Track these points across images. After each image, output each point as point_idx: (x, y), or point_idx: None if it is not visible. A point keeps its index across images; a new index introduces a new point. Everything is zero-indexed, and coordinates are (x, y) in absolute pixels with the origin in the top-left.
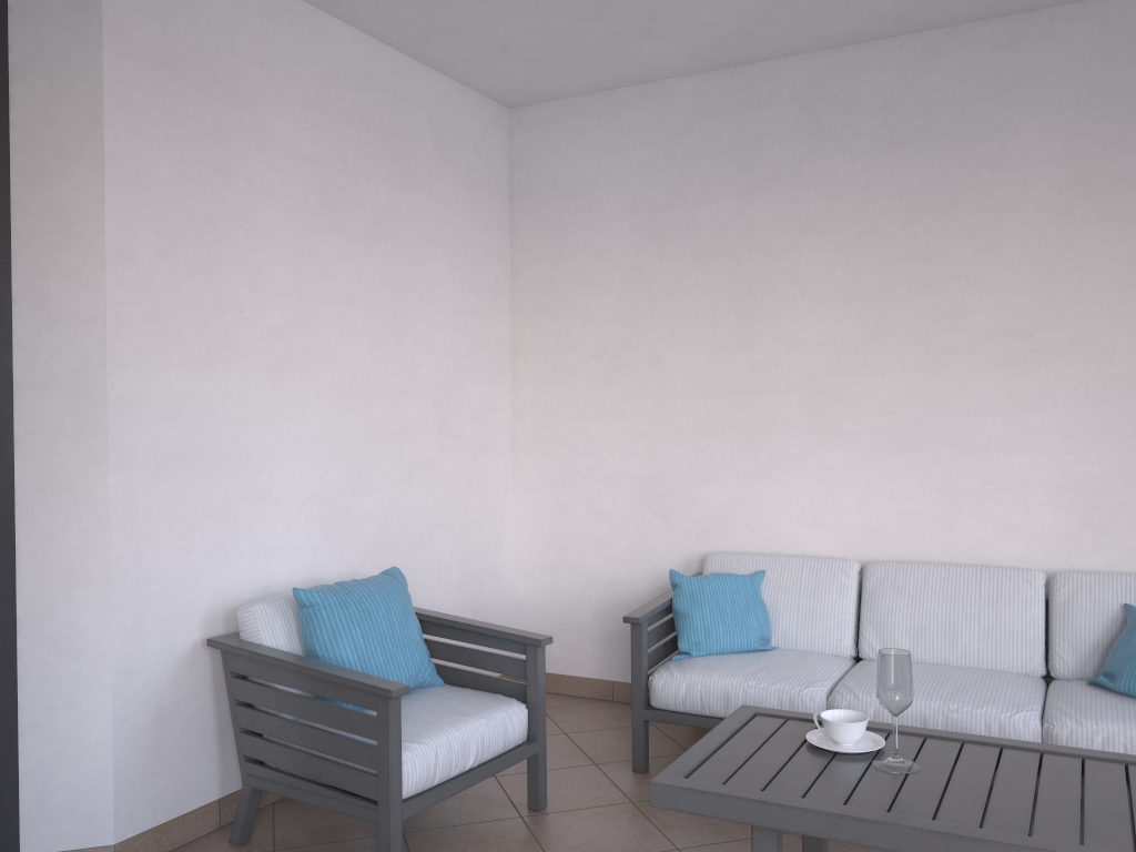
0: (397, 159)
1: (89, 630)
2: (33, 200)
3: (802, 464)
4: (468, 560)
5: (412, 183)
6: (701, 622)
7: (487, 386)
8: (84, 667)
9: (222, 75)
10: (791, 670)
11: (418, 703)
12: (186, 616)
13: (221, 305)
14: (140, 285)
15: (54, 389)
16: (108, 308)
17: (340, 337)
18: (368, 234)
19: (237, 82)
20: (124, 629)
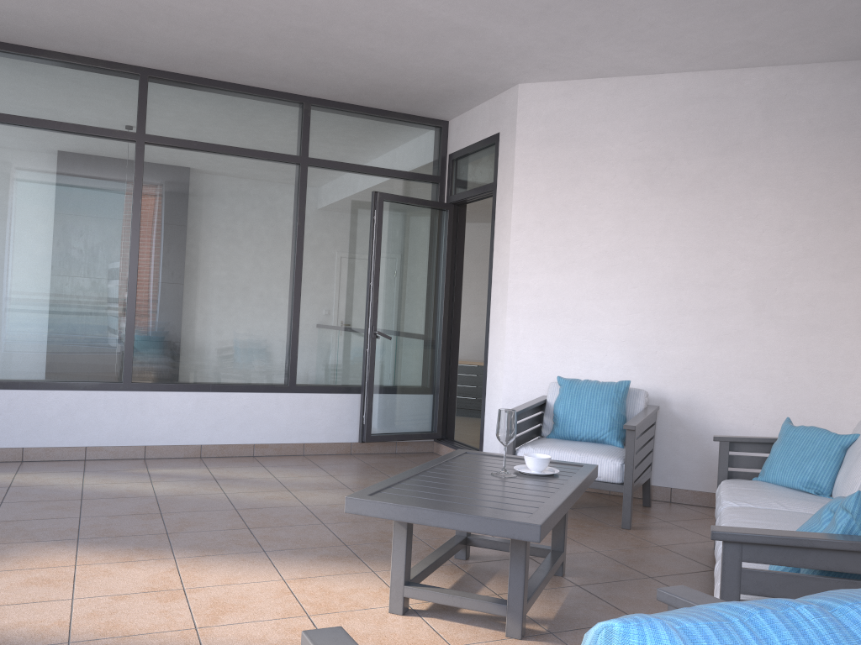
0: (719, 138)
1: (499, 378)
2: (499, 211)
3: None
4: (788, 408)
5: (734, 150)
6: (771, 457)
7: (826, 282)
8: (497, 392)
9: (577, 135)
10: (756, 495)
11: (579, 443)
12: (540, 383)
13: (569, 243)
14: (526, 239)
15: (498, 283)
16: (510, 250)
17: (654, 254)
18: (686, 191)
19: (587, 135)
20: (509, 381)
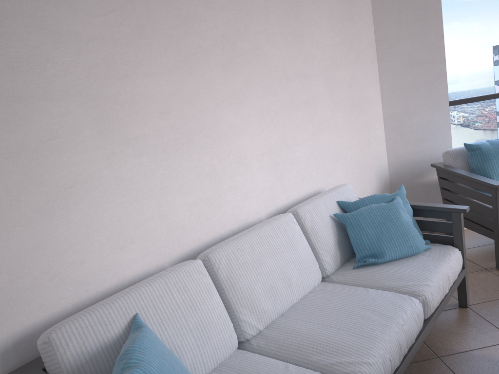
0: None
1: None
2: None
3: (101, 181)
4: None
5: None
6: None
7: None
8: None
9: None
10: None
11: None
12: None
13: None
14: None
15: None
16: None
17: None
18: None
19: None
20: None
